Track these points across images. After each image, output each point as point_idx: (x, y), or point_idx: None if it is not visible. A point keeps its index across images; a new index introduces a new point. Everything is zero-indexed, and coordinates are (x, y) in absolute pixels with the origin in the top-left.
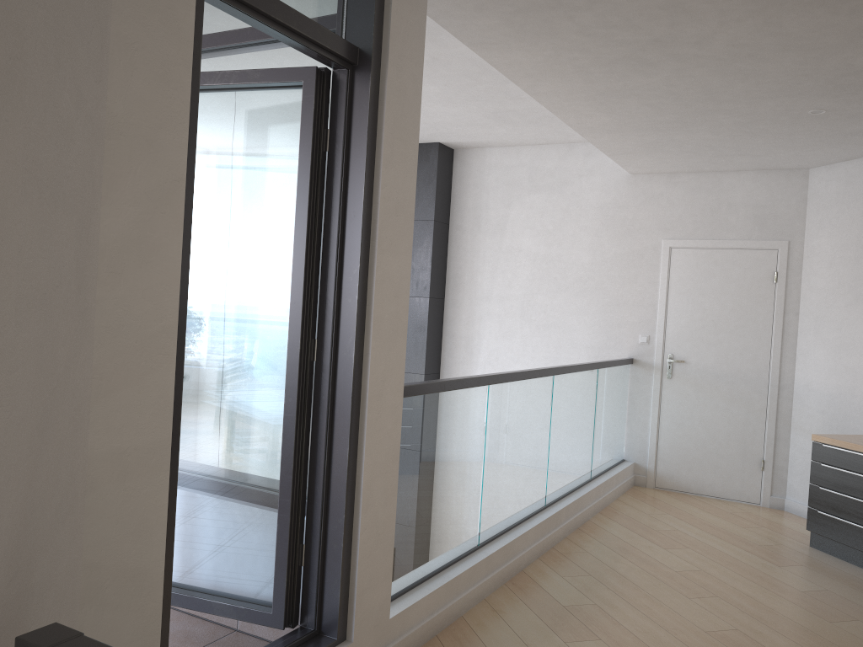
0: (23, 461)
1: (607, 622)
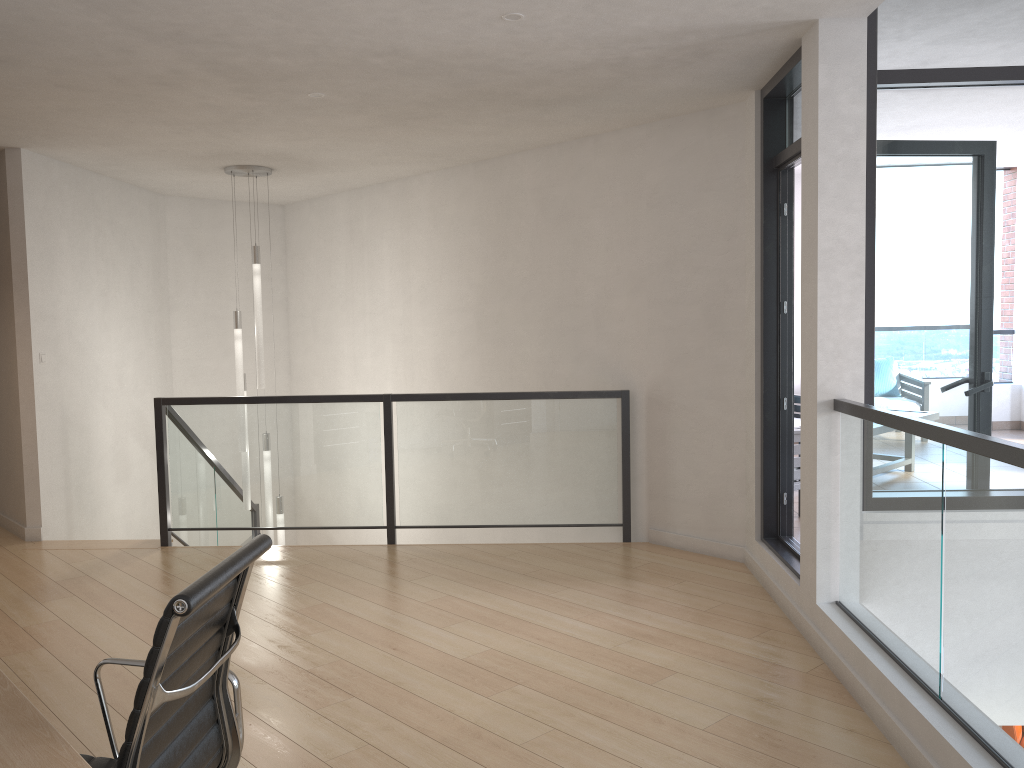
0: (659, 365)
1: (720, 757)
